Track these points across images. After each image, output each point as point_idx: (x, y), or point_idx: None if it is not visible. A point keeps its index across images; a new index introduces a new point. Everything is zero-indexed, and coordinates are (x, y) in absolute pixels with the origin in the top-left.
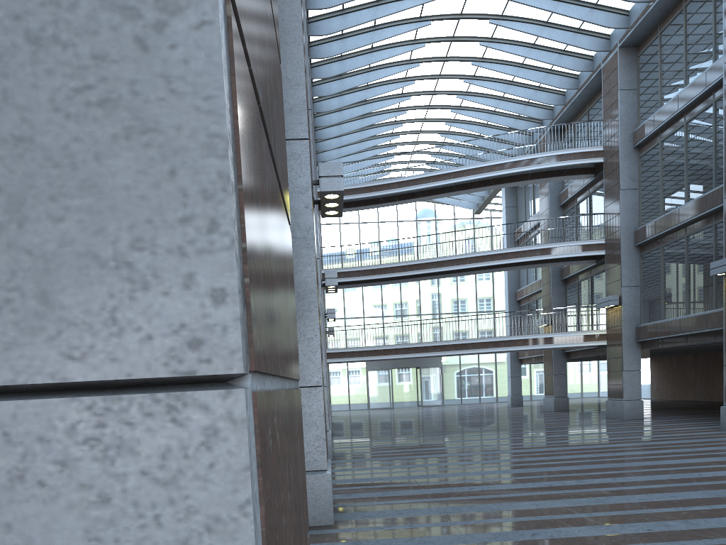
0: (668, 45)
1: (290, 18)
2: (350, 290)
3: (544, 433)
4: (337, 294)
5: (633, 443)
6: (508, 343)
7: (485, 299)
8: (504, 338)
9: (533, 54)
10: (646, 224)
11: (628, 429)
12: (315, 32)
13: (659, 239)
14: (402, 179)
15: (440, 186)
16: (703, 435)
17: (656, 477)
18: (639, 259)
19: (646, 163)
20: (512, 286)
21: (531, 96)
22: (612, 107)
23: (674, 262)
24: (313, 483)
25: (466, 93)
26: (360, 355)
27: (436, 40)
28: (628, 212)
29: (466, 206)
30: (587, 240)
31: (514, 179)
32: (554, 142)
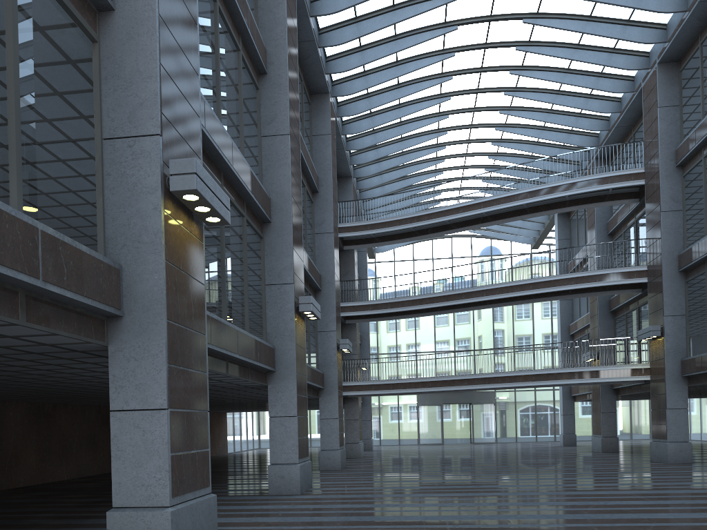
0: None
1: (144, 8)
2: (403, 326)
3: (558, 476)
4: (390, 329)
5: (644, 491)
6: (539, 377)
7: (543, 334)
8: (535, 372)
9: (567, 79)
10: (690, 247)
11: (659, 474)
12: (332, 70)
13: (703, 263)
14: (431, 211)
15: (474, 218)
16: None
17: None
18: (684, 286)
19: None
20: (565, 320)
21: (572, 123)
22: (652, 126)
23: None
24: (151, 522)
25: (505, 125)
26: (386, 388)
27: (464, 72)
28: (670, 235)
29: (522, 241)
30: (626, 267)
31: (550, 207)
32: (594, 168)
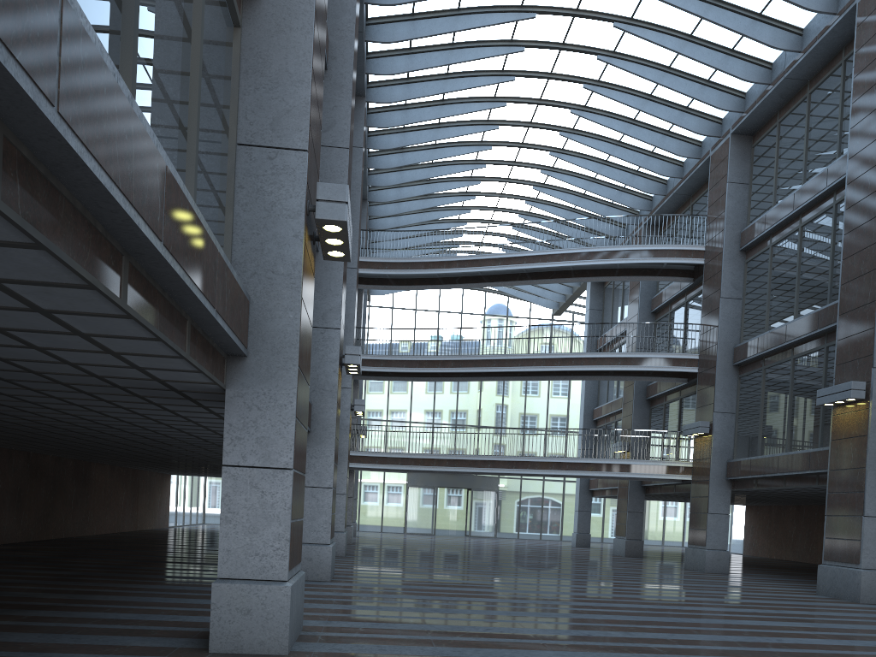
0: (792, 149)
1: None
2: (397, 388)
3: (603, 578)
4: (381, 390)
5: (707, 598)
6: (574, 466)
7: (557, 415)
8: (569, 460)
9: (632, 131)
10: (748, 341)
11: (706, 583)
12: (374, 70)
13: (761, 359)
14: (465, 257)
15: (511, 272)
16: (794, 597)
17: (724, 638)
18: (736, 381)
19: (758, 279)
20: (589, 402)
21: (627, 181)
22: (718, 201)
23: (782, 396)
24: (266, 597)
25: (552, 169)
26: (394, 462)
27: (520, 100)
28: (728, 325)
29: (544, 305)
30: (678, 354)
31: (598, 273)
32: (649, 236)
